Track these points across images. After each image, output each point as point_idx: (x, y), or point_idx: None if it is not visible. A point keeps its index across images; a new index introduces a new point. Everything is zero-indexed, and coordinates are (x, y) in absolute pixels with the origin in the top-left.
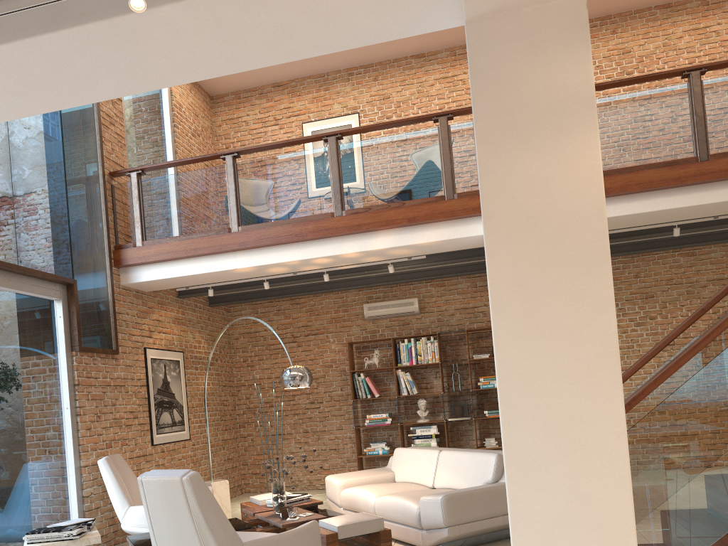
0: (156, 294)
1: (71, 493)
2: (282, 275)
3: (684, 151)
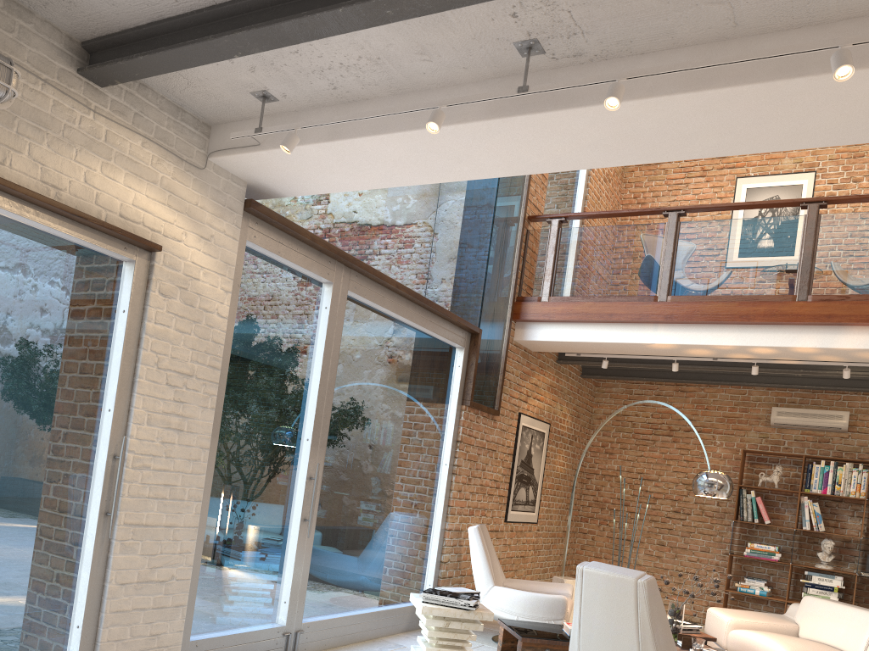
0: (539, 355)
1: (431, 554)
2: (698, 358)
3: None
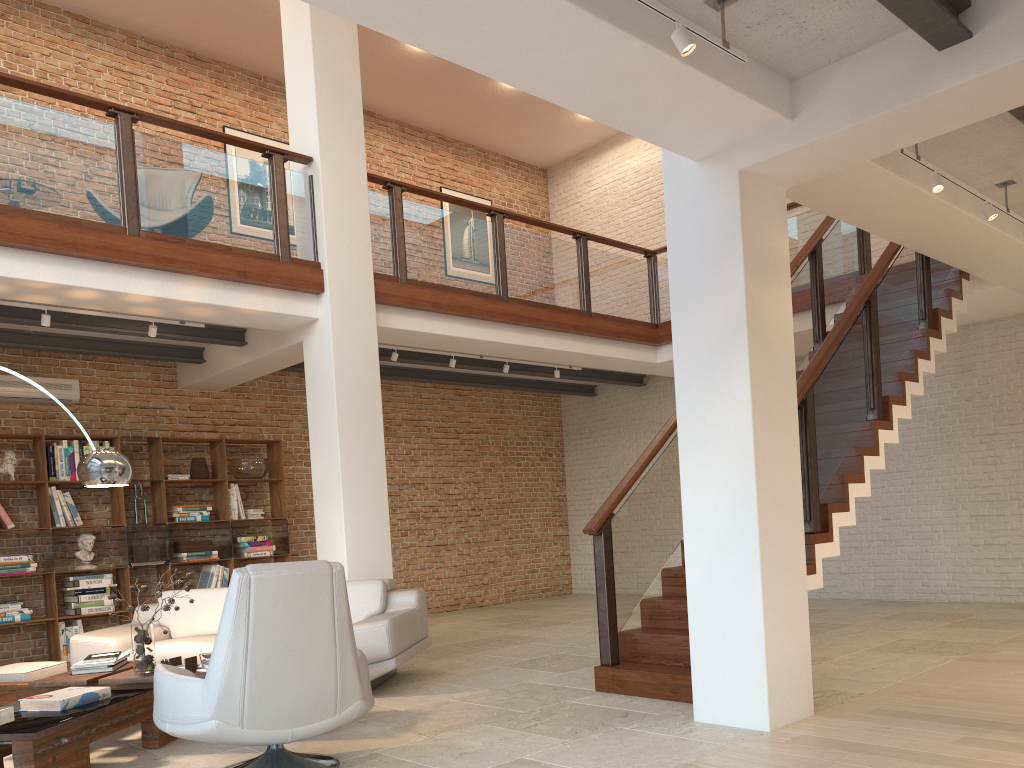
0: None
1: None
2: None
3: (491, 287)
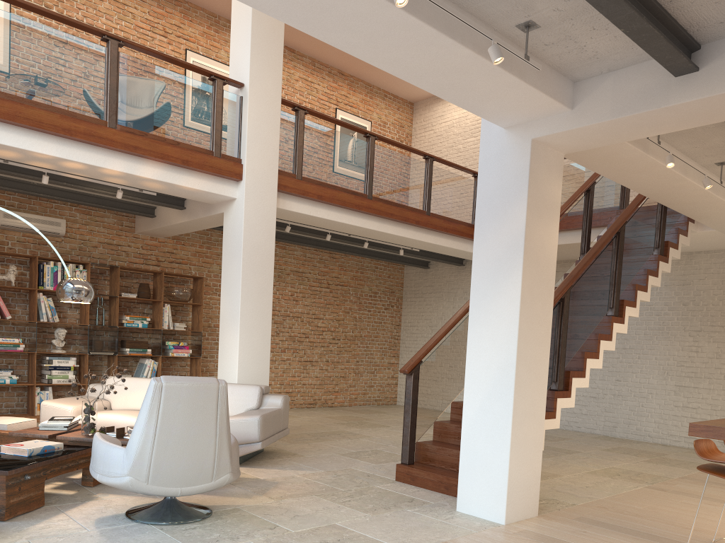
0: None
1: None
2: None
3: (361, 187)
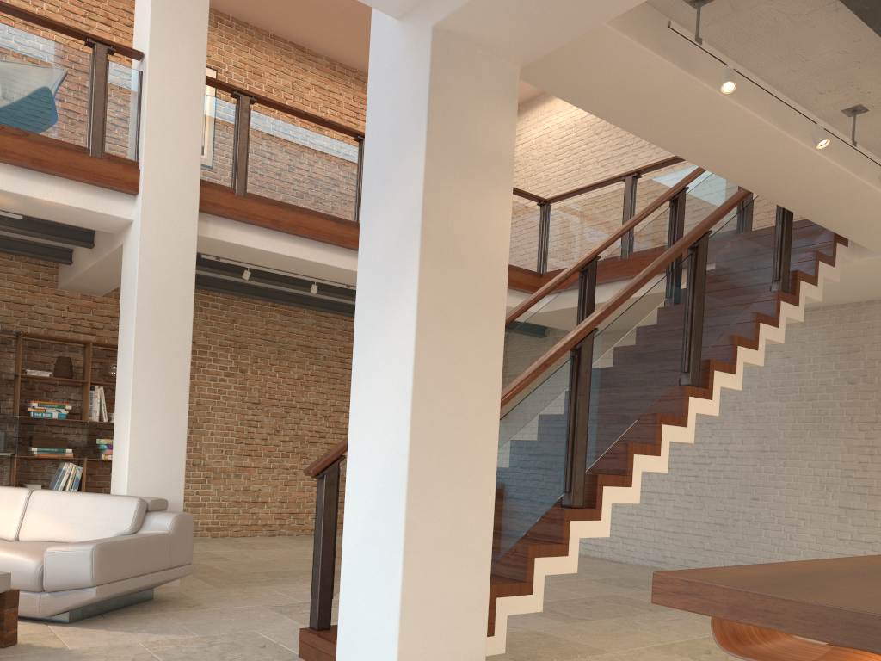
0: None
1: None
2: None
3: (348, 213)
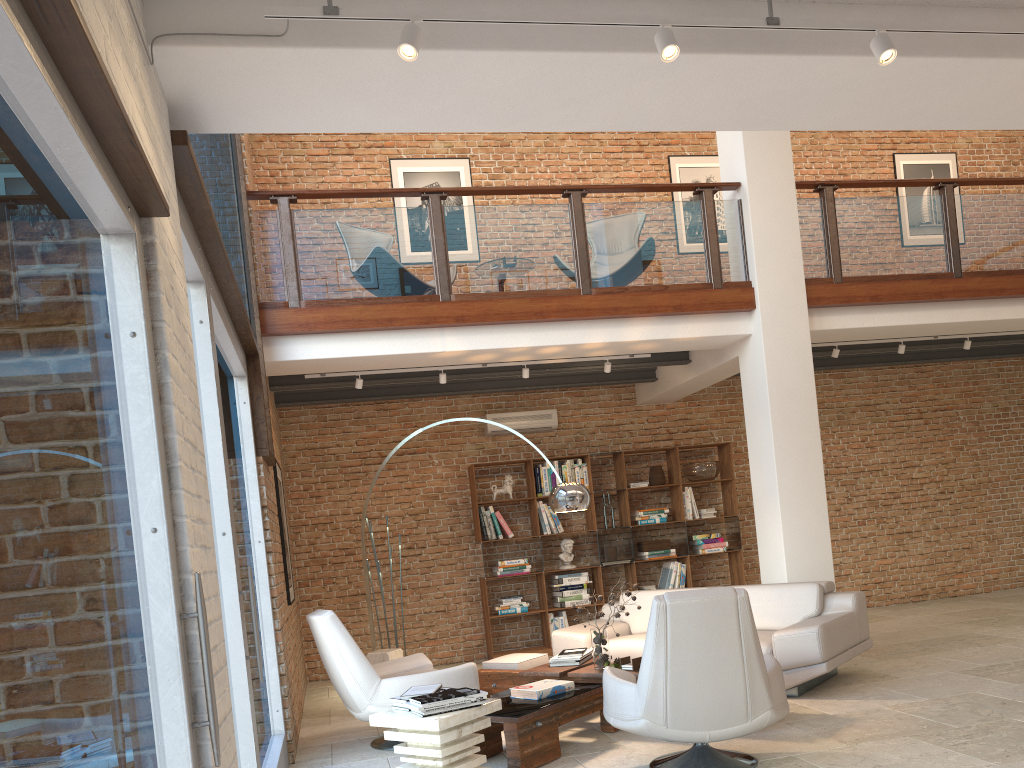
0: None
1: (269, 669)
2: (467, 366)
3: (940, 265)
